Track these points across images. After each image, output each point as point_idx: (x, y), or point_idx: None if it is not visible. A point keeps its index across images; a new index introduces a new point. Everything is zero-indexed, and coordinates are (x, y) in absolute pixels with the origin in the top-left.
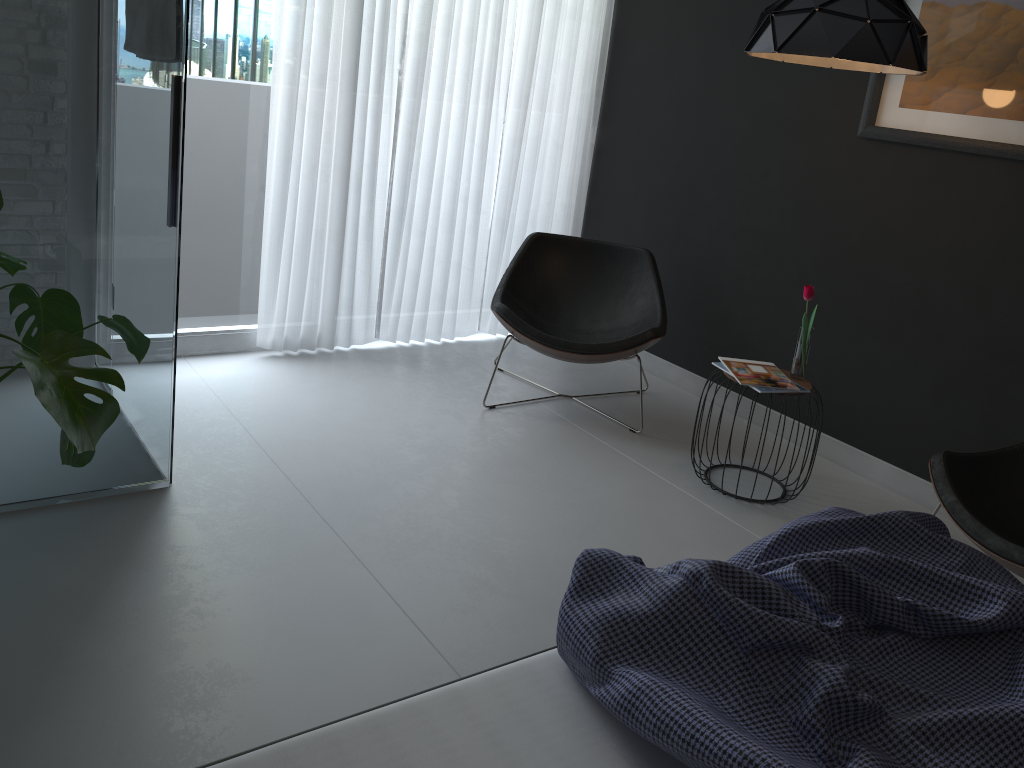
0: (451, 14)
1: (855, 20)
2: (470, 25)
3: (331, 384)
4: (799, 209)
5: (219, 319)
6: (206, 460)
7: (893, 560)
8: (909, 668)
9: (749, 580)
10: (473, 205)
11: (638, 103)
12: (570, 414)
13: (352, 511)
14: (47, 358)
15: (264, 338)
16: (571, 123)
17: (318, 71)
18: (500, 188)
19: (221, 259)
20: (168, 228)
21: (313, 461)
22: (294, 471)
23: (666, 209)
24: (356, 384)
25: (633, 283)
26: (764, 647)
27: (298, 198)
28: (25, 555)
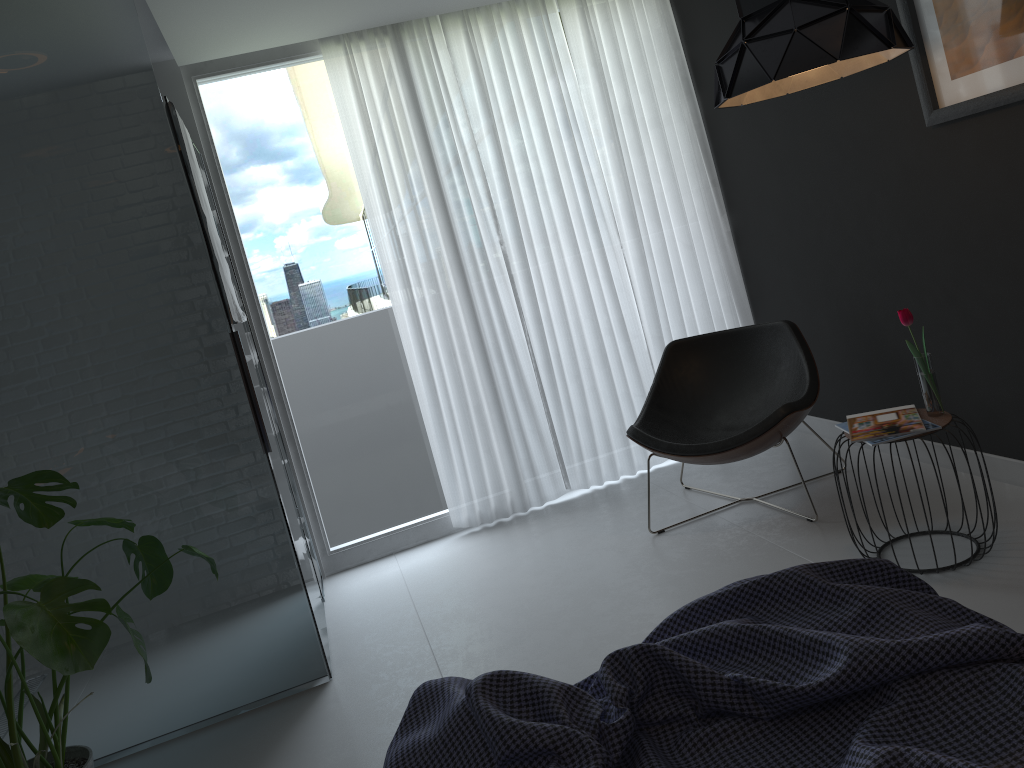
0: (528, 175)
1: (782, 35)
2: (552, 176)
3: (511, 547)
4: (913, 223)
5: (418, 511)
6: (370, 649)
7: (745, 629)
8: (731, 759)
9: (525, 686)
10: (620, 333)
11: (747, 177)
12: (745, 518)
13: (475, 673)
14: (44, 602)
15: (458, 518)
16: (695, 221)
17: (426, 270)
18: (644, 308)
19: (402, 457)
20: (257, 456)
21: (462, 629)
22: (440, 643)
23: (807, 270)
24: (535, 541)
25: (782, 359)
26: (516, 759)
27: (448, 383)
28: (195, 765)
